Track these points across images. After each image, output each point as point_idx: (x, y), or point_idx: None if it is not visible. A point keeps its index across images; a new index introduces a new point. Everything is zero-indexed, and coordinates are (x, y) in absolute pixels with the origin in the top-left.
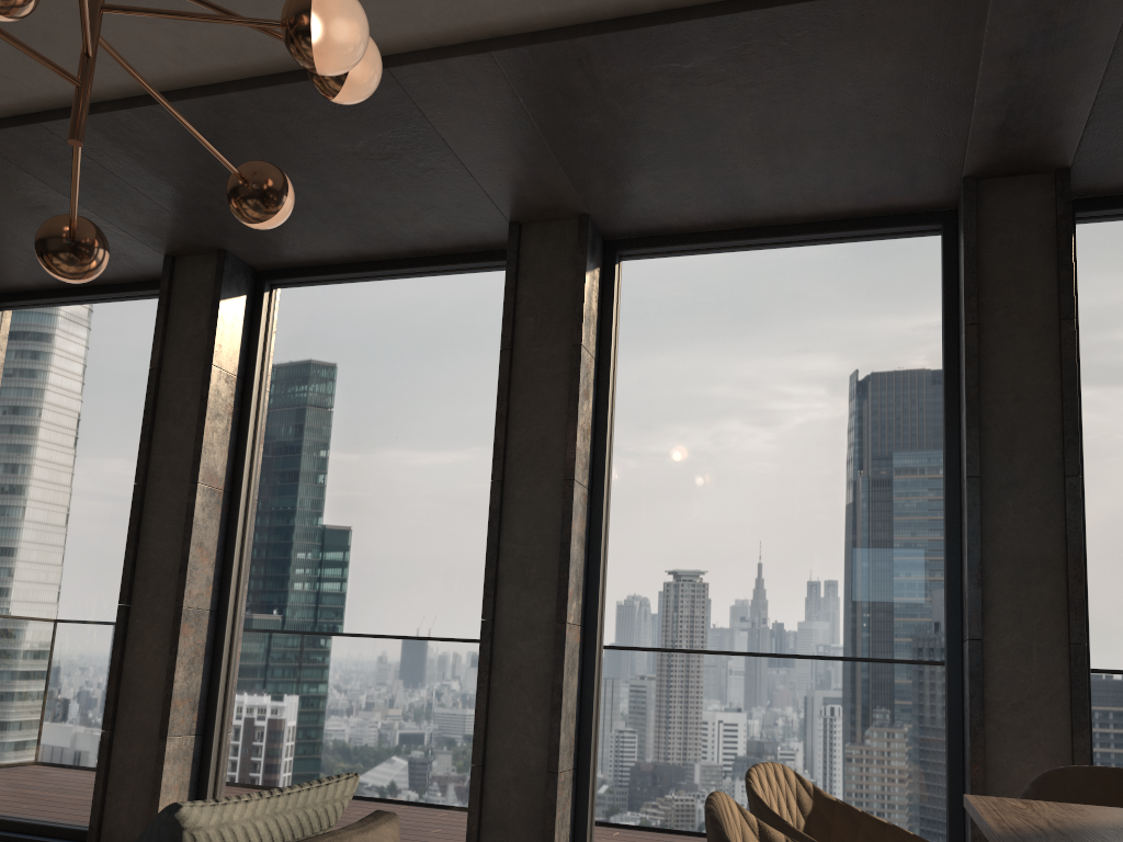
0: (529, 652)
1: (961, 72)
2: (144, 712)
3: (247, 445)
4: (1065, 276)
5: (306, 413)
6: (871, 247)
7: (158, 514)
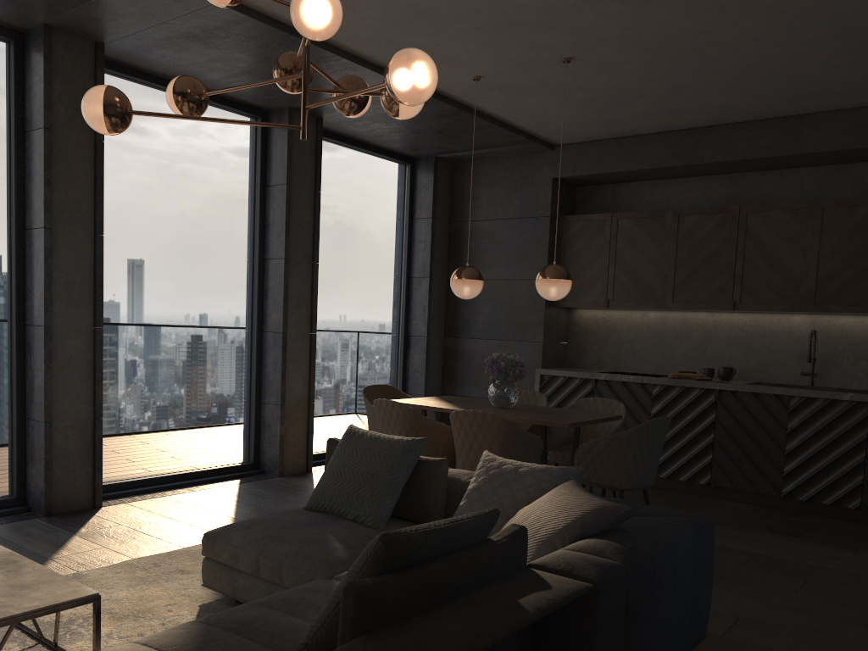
0: (76, 347)
1: None
2: None
3: None
4: (319, 171)
5: None
6: (229, 117)
7: None
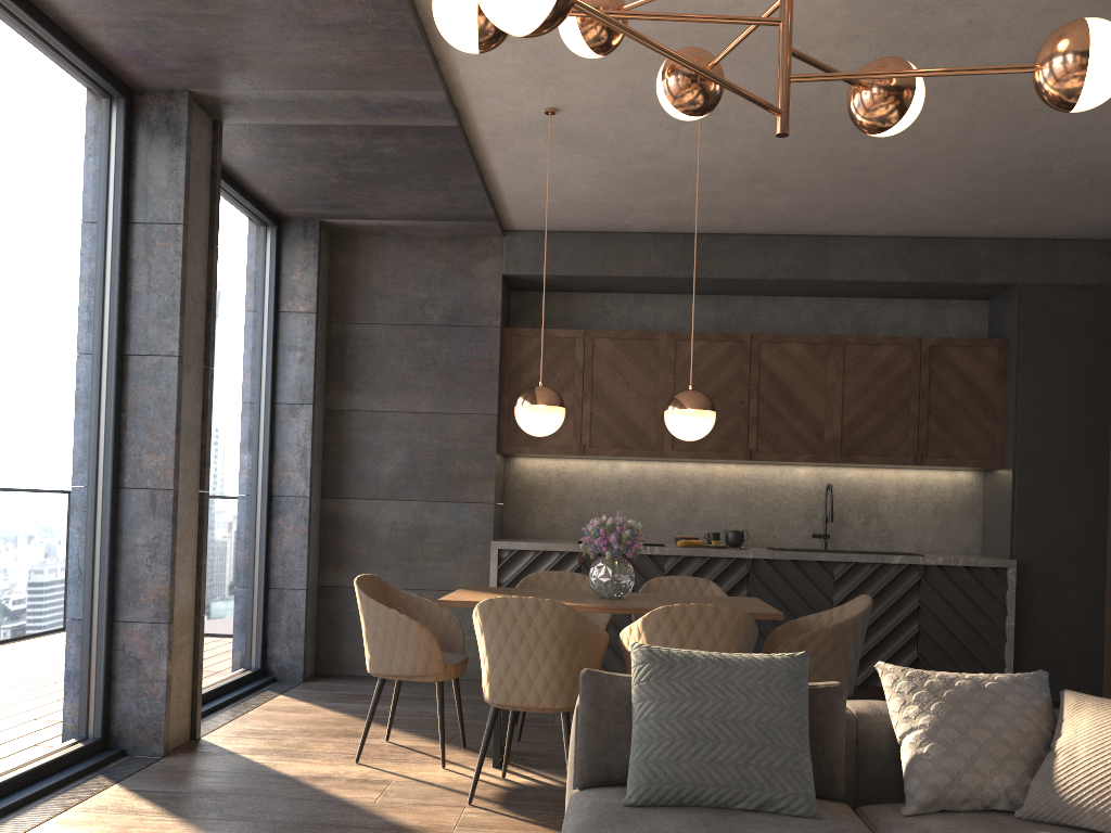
0: None
1: (338, 85)
2: None
3: None
4: (218, 212)
5: None
6: (81, 83)
7: None
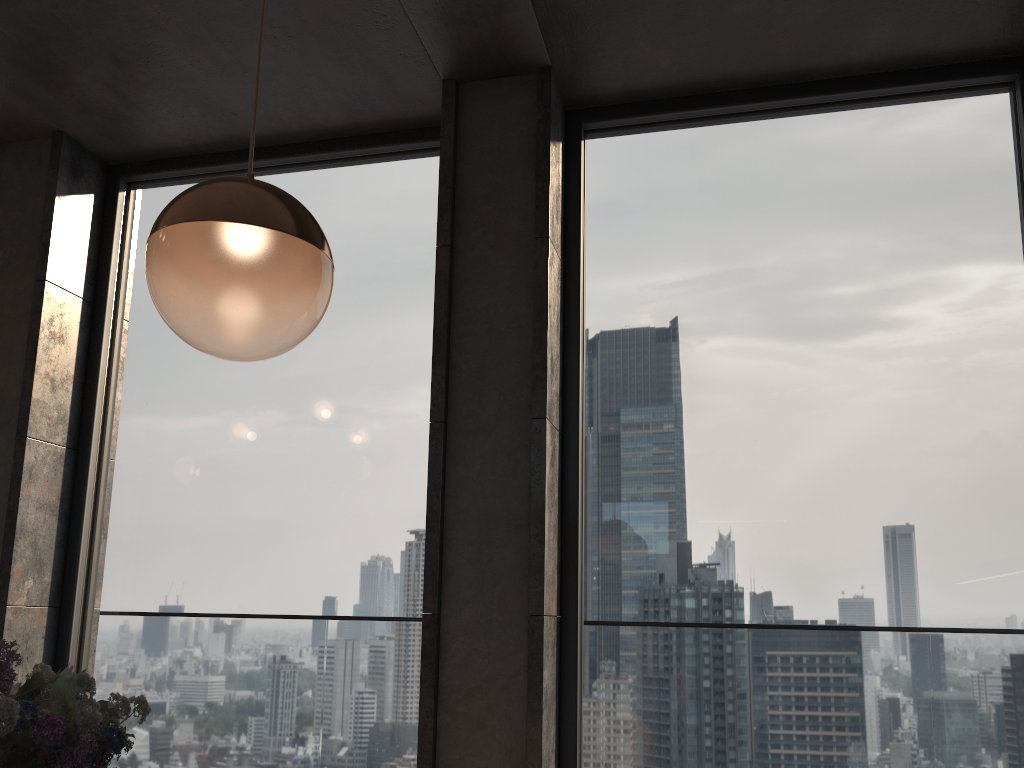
0: None
1: None
2: None
3: None
4: (541, 189)
5: None
6: (380, 167)
7: None
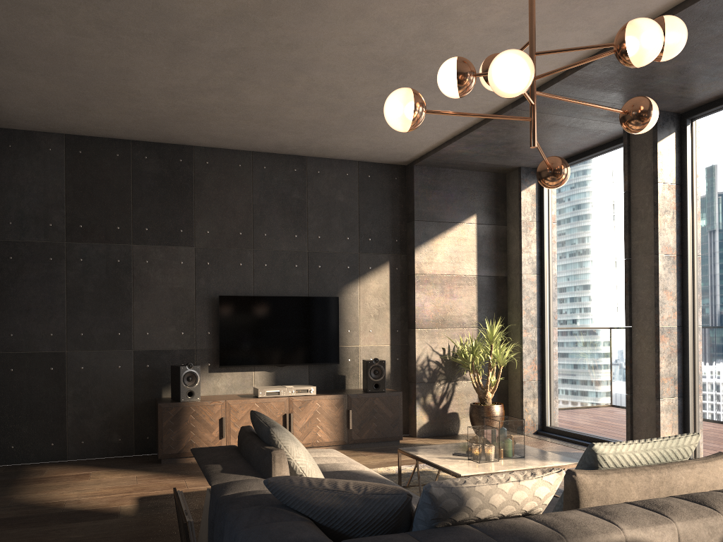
0: None
1: None
2: (646, 384)
3: (687, 224)
4: None
5: (722, 197)
6: None
7: (639, 275)
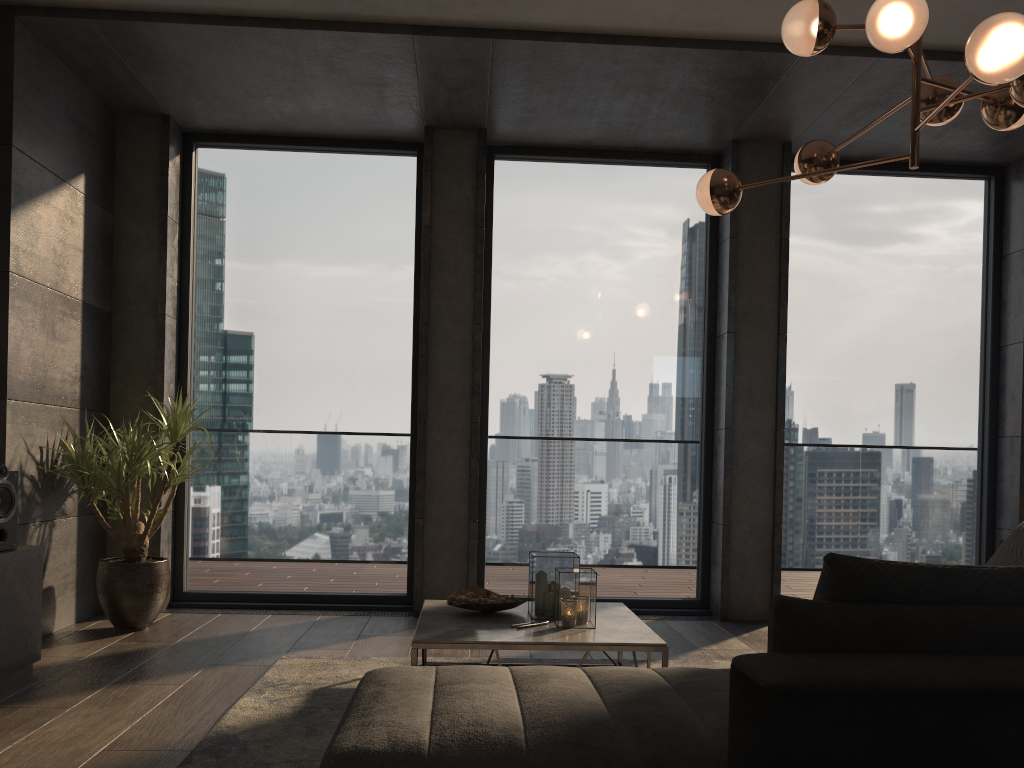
0: (756, 450)
1: None
2: (449, 502)
3: (491, 292)
4: None
5: (539, 269)
6: (949, 184)
7: (443, 348)
